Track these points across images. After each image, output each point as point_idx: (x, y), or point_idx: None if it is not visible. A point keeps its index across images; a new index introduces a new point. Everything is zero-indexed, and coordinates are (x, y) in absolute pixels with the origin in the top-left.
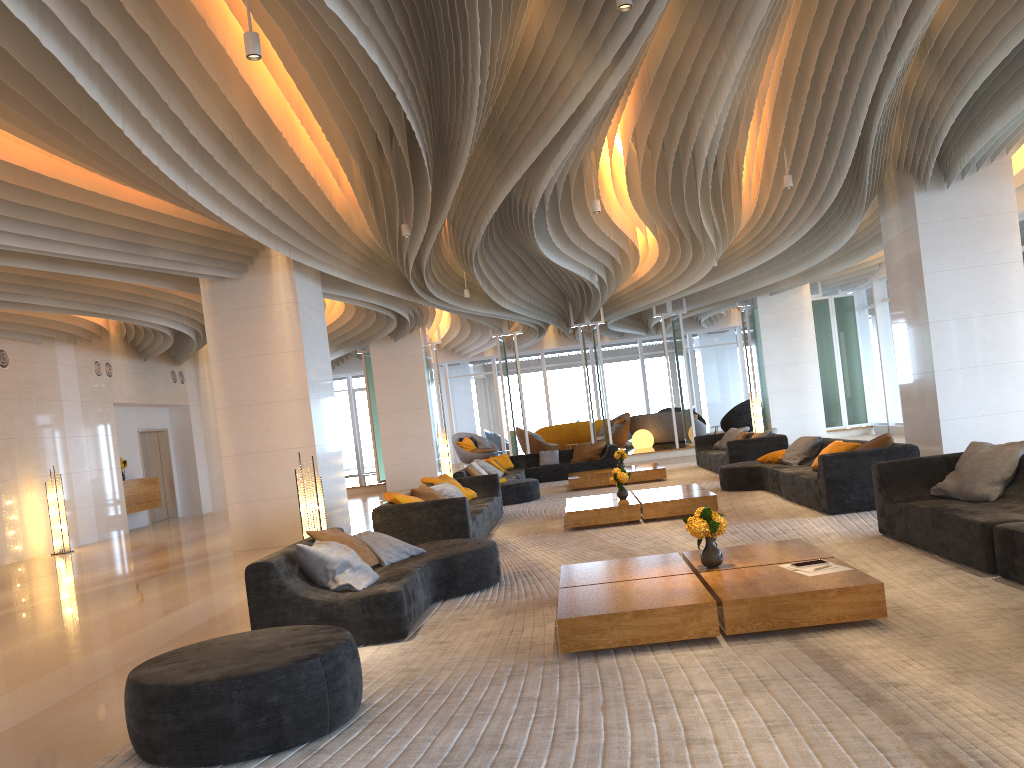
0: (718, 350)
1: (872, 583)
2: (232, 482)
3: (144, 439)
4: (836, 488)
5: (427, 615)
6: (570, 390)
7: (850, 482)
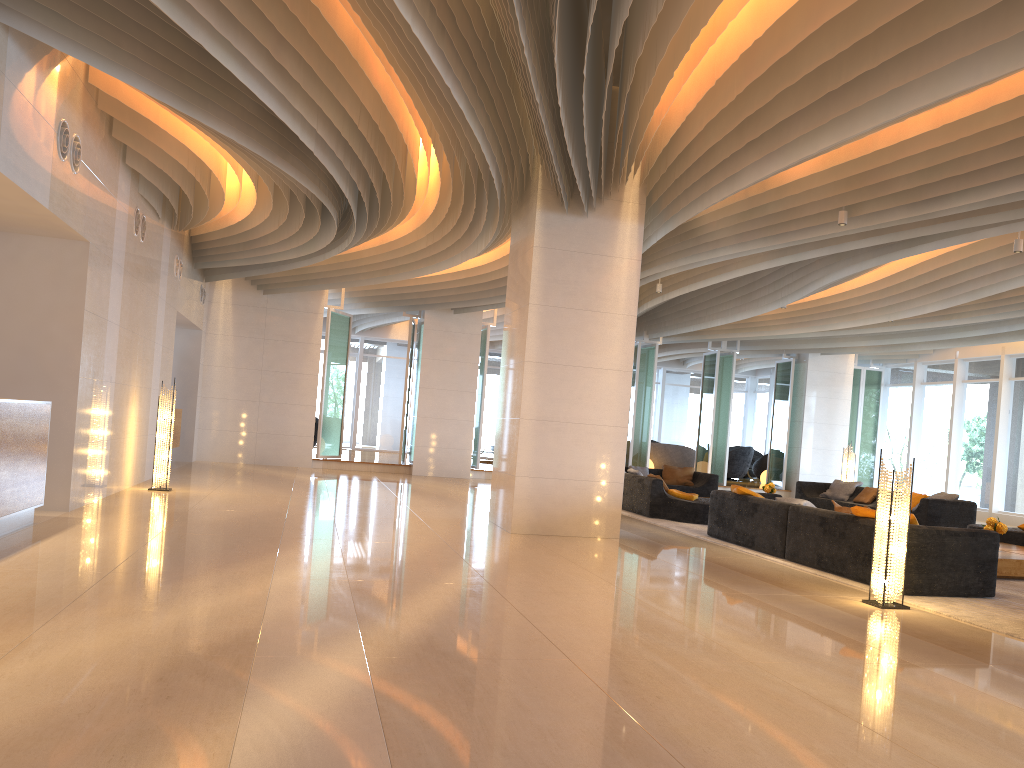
0: (685, 391)
1: None
2: (526, 451)
3: None
4: None
5: None
6: None
7: None
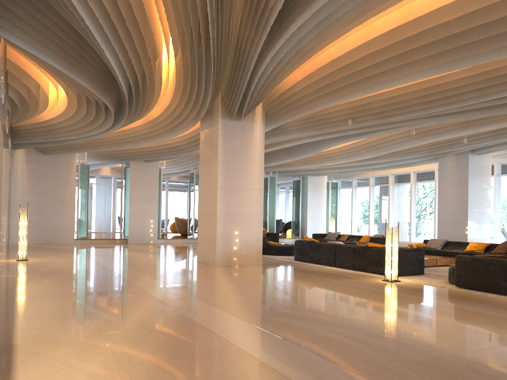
0: None
1: None
2: (220, 228)
3: None
4: None
5: None
6: (178, 202)
7: None
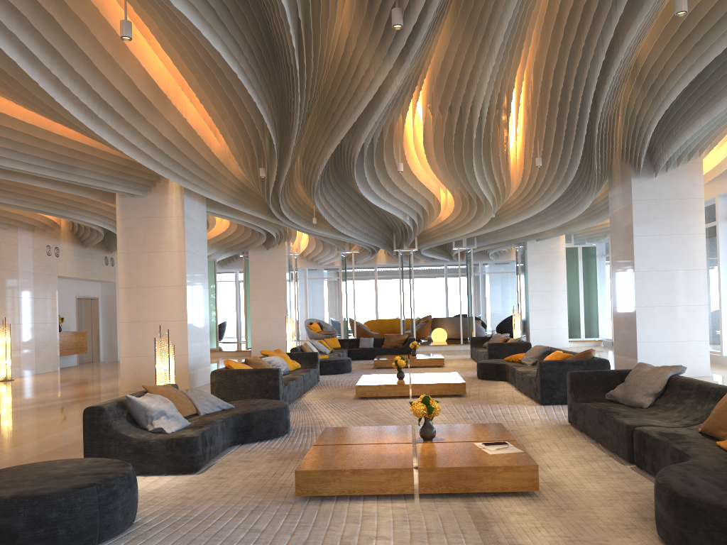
0: (501, 276)
1: (530, 464)
2: (125, 341)
3: (80, 303)
4: (548, 386)
5: (223, 455)
6: (393, 295)
7: (558, 382)
